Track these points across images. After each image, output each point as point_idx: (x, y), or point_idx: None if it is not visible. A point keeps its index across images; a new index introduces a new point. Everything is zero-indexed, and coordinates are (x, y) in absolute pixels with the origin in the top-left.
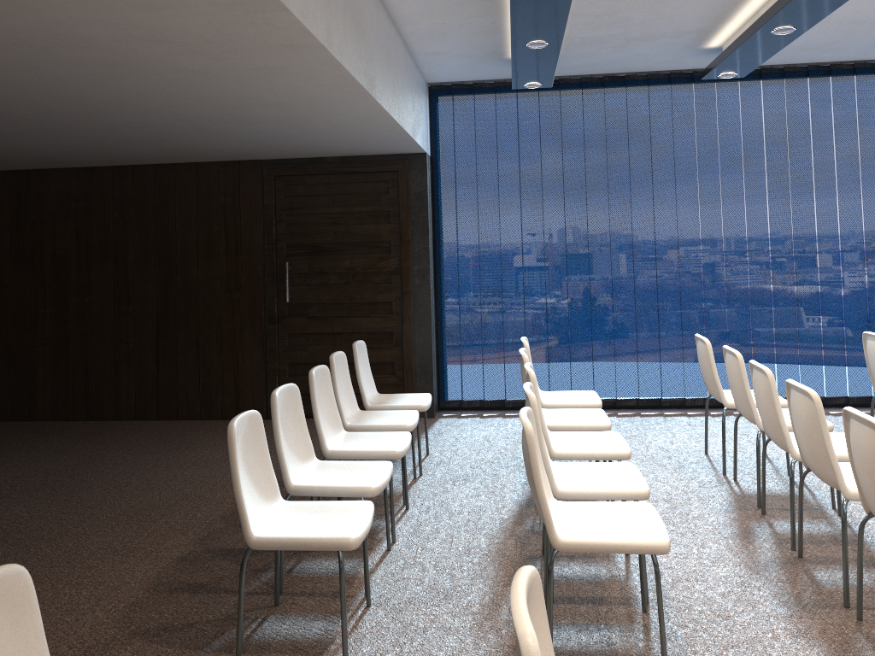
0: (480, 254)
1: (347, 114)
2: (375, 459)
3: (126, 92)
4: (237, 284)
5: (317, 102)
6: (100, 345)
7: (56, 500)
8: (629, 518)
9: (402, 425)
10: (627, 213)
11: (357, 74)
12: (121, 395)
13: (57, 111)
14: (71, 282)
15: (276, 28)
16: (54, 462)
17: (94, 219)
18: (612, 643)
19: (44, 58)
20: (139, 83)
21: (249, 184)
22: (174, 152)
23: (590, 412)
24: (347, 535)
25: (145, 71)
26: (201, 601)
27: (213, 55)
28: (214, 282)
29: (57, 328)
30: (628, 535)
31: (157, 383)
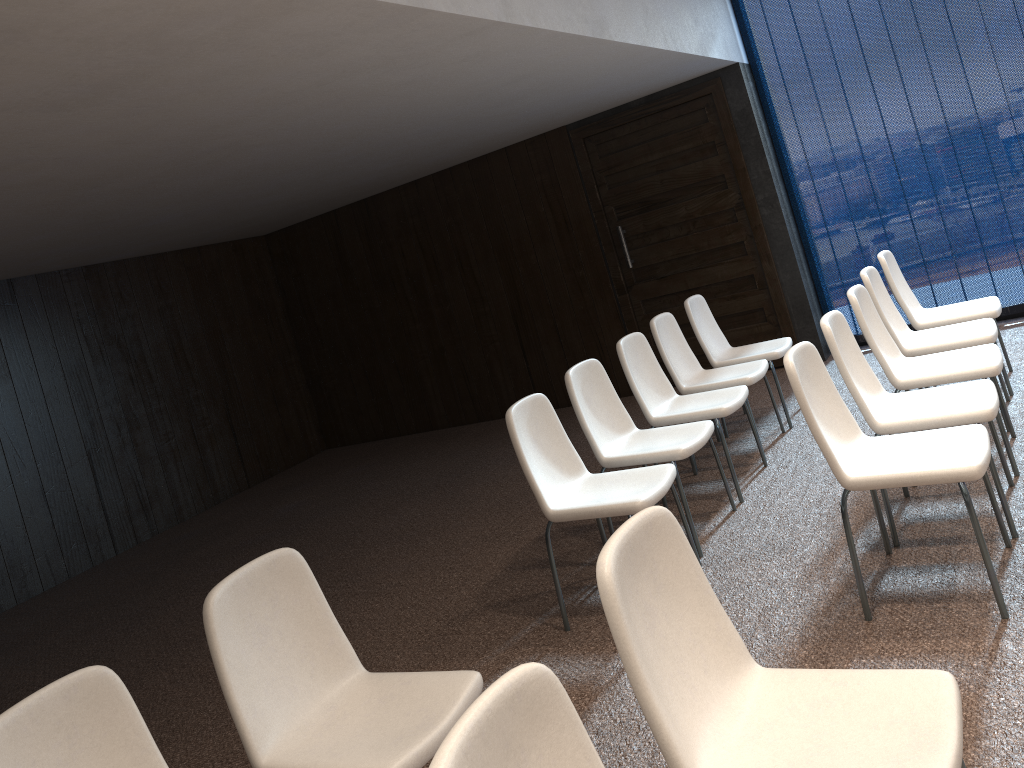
0: (836, 160)
1: (599, 61)
2: (701, 419)
3: (373, 117)
4: (577, 260)
5: (556, 64)
6: (470, 349)
7: (444, 498)
8: (947, 446)
9: (741, 379)
10: (1023, 57)
11: (569, 27)
12: (501, 392)
13: (336, 149)
14: (429, 295)
15: (439, 26)
16: (447, 465)
17: (431, 230)
18: (953, 583)
19: (282, 116)
20: (376, 106)
21: (560, 154)
22: (473, 146)
23: (974, 324)
24: (633, 500)
25: (370, 96)
26: (547, 575)
27: (410, 65)
28: (554, 264)
29: (430, 340)
30: (931, 464)
31: (530, 375)
